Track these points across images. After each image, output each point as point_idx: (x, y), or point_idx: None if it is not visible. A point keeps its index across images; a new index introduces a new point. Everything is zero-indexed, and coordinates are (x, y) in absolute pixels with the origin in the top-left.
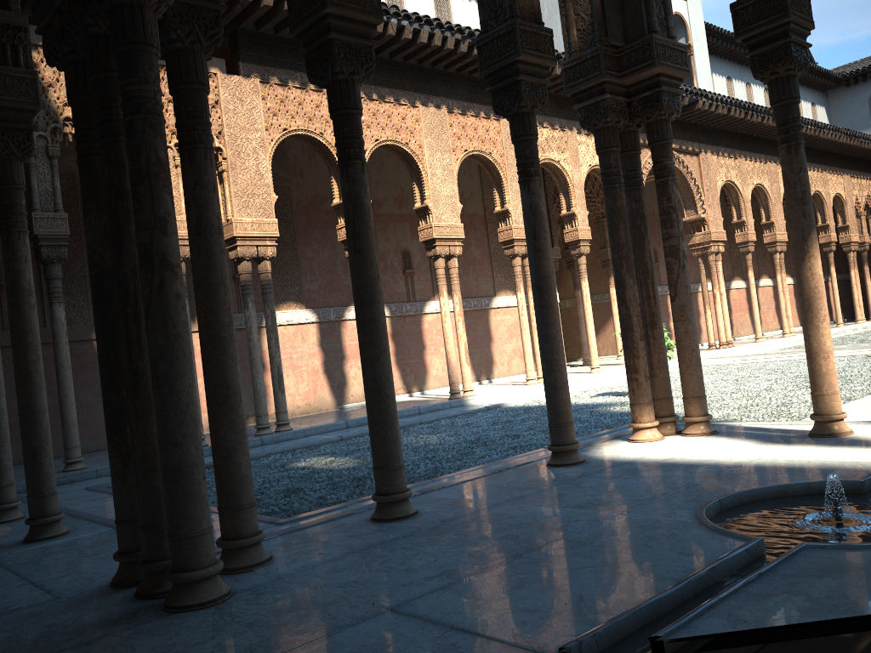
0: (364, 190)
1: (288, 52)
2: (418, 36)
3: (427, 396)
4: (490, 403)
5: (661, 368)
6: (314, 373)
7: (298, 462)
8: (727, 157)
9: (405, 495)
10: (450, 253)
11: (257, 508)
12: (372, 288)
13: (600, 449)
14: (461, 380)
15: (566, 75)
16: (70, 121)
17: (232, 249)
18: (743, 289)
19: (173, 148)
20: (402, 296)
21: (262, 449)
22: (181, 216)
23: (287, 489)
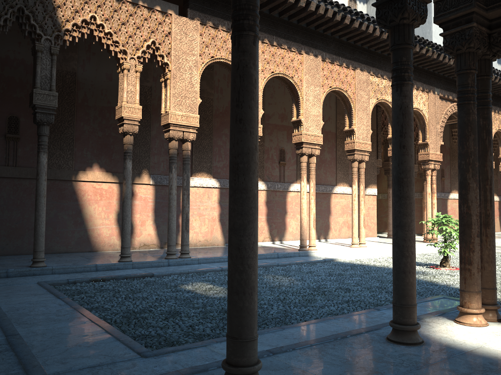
0: (253, 62)
1: (221, 6)
2: (309, 6)
3: (284, 245)
4: (326, 257)
5: (490, 262)
6: (212, 220)
7: (186, 285)
8: (500, 114)
9: (254, 369)
10: (311, 153)
11: (140, 327)
12: (249, 158)
13: (432, 327)
14: (307, 237)
15: (437, 6)
16: (69, 32)
17: (166, 131)
18: (497, 202)
19: (135, 59)
20: (276, 178)
21: (167, 269)
22: (135, 105)
23: (170, 311)
